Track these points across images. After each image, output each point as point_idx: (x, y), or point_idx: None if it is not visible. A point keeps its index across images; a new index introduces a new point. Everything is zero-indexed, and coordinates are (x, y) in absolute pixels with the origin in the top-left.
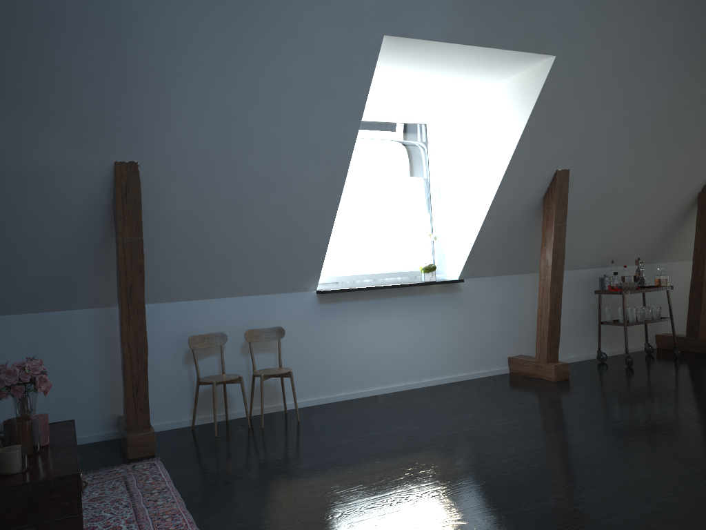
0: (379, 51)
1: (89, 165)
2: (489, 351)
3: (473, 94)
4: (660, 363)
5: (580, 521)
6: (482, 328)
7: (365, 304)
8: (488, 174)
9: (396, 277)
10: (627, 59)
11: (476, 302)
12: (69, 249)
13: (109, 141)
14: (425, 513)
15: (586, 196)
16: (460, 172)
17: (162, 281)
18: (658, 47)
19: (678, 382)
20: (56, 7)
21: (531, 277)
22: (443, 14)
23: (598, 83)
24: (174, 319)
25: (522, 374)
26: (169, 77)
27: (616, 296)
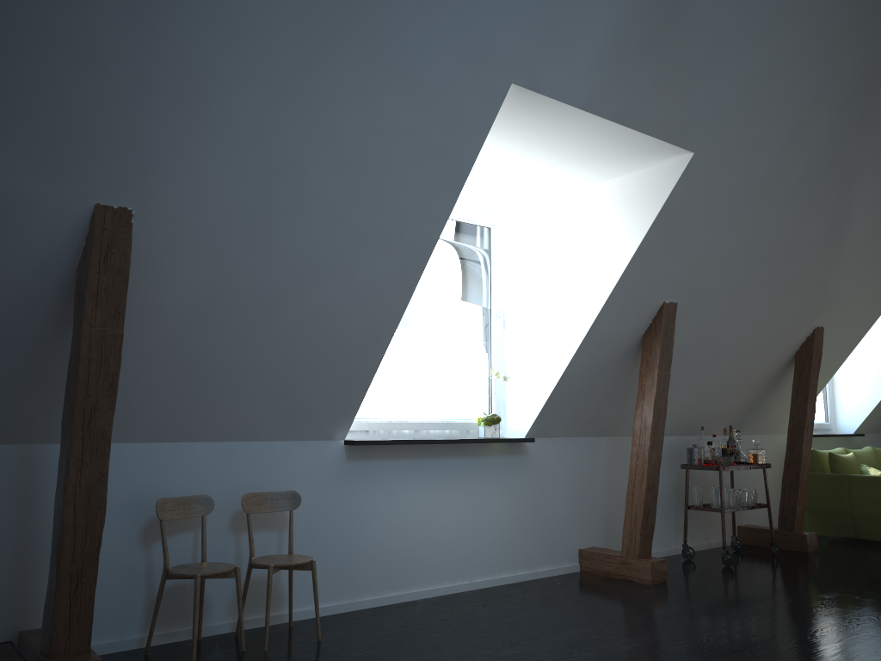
0: (501, 104)
1: (53, 204)
2: (557, 540)
3: (565, 194)
4: (761, 563)
5: None
6: (550, 508)
7: (408, 465)
8: (582, 298)
9: (444, 429)
10: (763, 172)
11: (544, 471)
12: None
13: (96, 170)
14: None
15: (687, 340)
16: (537, 293)
17: (124, 408)
18: (795, 163)
19: (809, 589)
20: None
21: (607, 441)
22: (586, 71)
23: (729, 196)
24: (132, 471)
25: (601, 573)
26: (212, 84)
27: (697, 473)
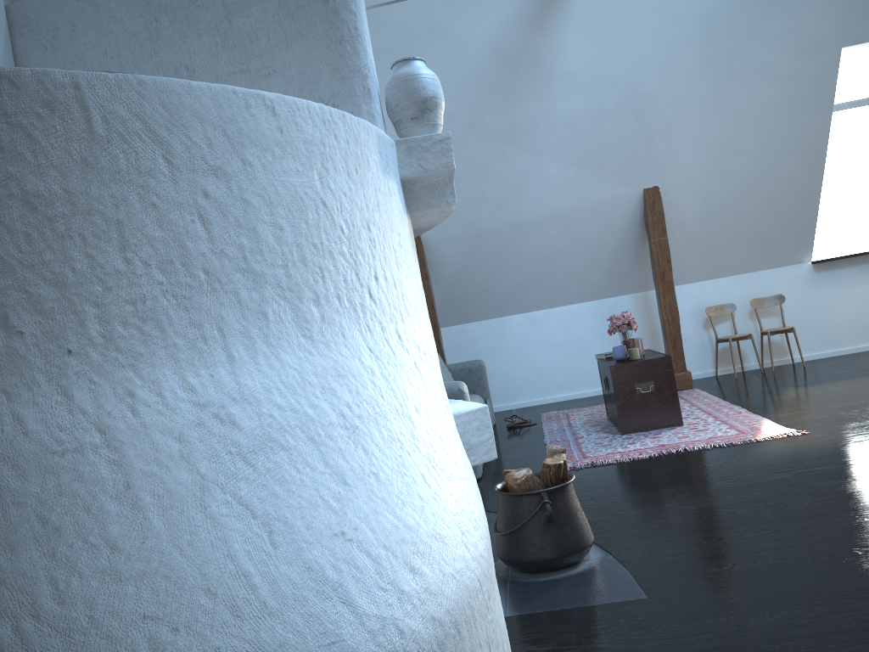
0: (839, 60)
1: (627, 195)
2: None
3: None
4: None
5: None
6: None
7: (862, 268)
8: None
9: None
10: None
11: None
12: (616, 253)
13: (639, 176)
14: None
15: None
16: None
17: (680, 268)
18: None
19: None
20: (605, 104)
21: None
22: None
23: None
24: (692, 296)
25: None
26: (676, 125)
27: None
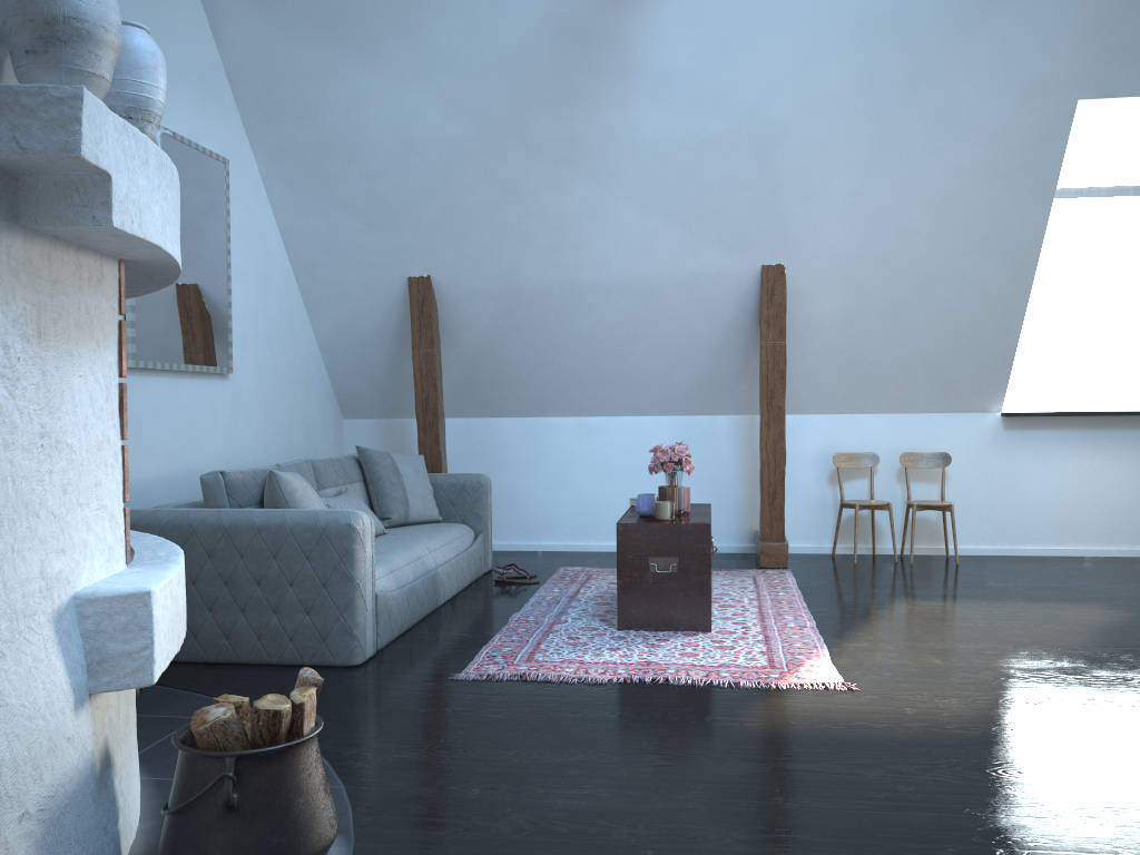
0: (1072, 119)
1: (738, 270)
2: None
3: None
4: None
5: None
6: None
7: (1073, 435)
8: None
9: (1132, 402)
10: None
11: None
12: (716, 353)
13: (757, 246)
14: (1038, 636)
15: None
16: None
17: (808, 390)
18: None
19: None
20: (713, 130)
21: None
22: None
23: None
24: (820, 434)
25: None
26: (816, 178)
27: None
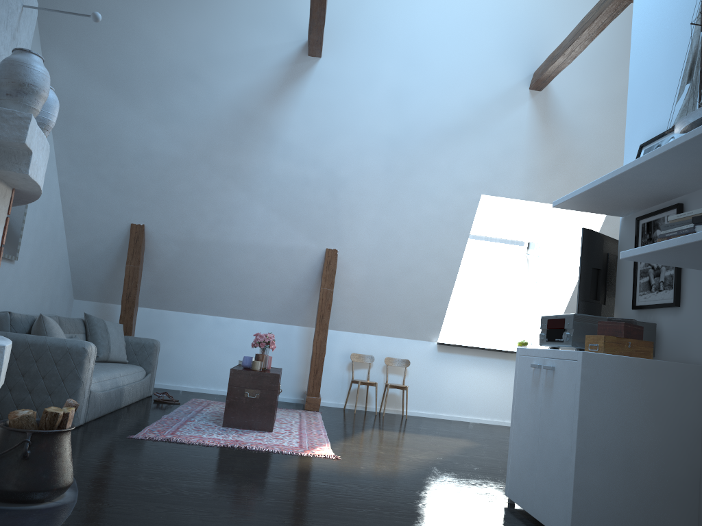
0: (478, 202)
1: (313, 249)
2: None
3: (568, 227)
4: None
5: (505, 464)
6: None
7: (470, 358)
8: (568, 283)
9: (499, 345)
10: None
11: None
12: (296, 291)
13: (325, 238)
14: (433, 448)
15: None
16: (555, 279)
17: (342, 318)
18: None
19: None
20: (310, 176)
21: None
22: (520, 185)
23: None
24: (346, 342)
25: None
26: (358, 209)
27: None
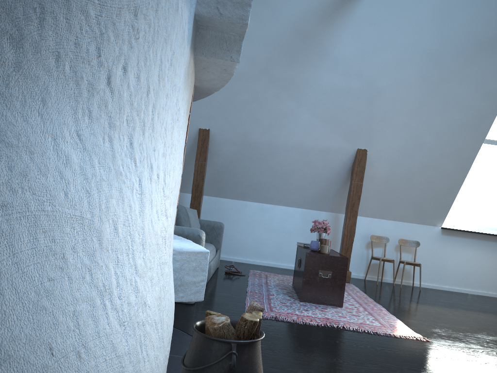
0: None
1: (347, 149)
2: None
3: None
4: None
5: None
6: None
7: (469, 241)
8: None
9: (492, 230)
10: None
11: None
12: (328, 183)
13: (358, 139)
14: (483, 326)
15: None
16: None
17: (363, 206)
18: None
19: None
20: (352, 86)
21: None
22: None
23: None
24: (364, 225)
25: None
26: (390, 115)
27: None
